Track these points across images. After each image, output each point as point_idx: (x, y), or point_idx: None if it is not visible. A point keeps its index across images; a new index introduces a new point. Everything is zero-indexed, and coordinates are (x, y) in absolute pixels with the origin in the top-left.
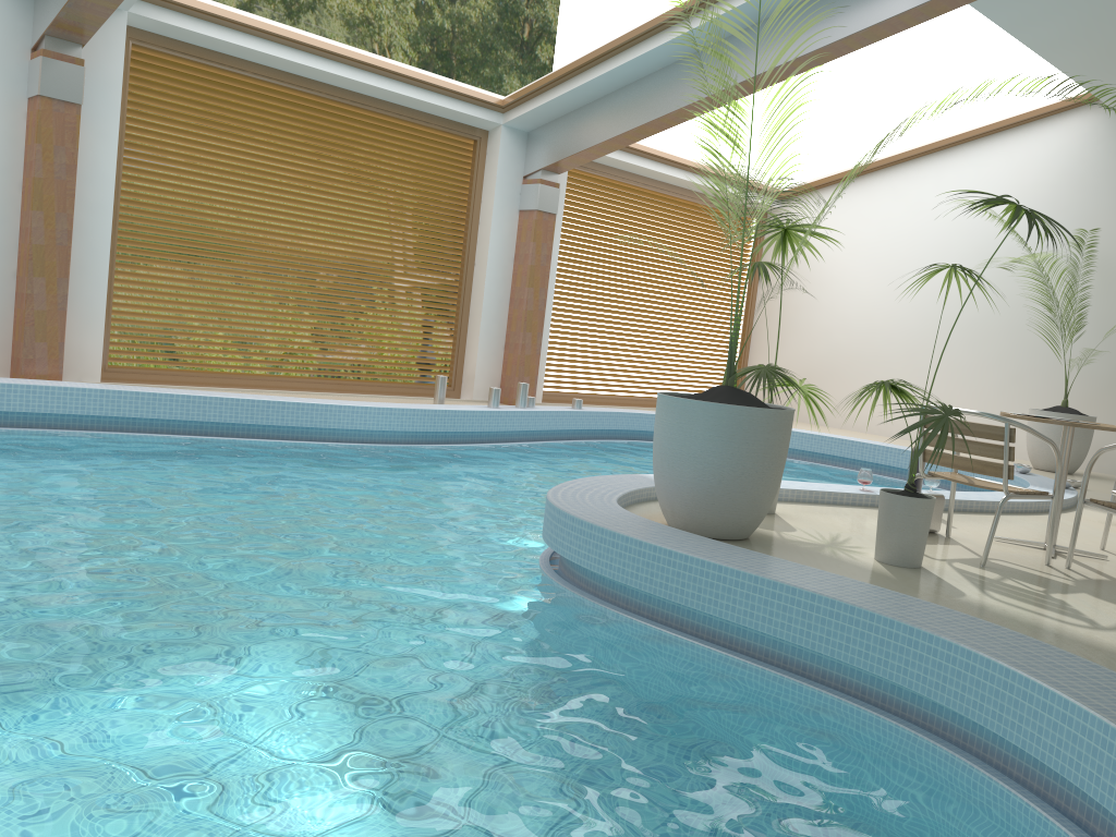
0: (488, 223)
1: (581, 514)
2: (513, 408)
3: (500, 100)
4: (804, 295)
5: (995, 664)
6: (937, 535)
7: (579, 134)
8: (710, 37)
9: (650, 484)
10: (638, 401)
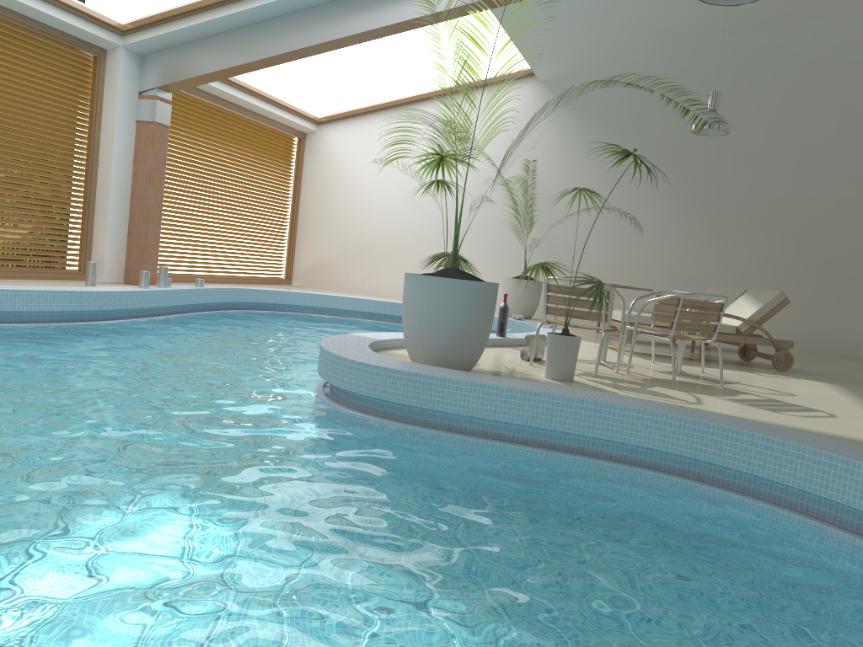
0: (112, 130)
1: (381, 364)
2: (158, 287)
3: (121, 25)
4: (338, 198)
5: (714, 425)
6: (545, 361)
7: (194, 62)
8: (314, 0)
9: (368, 340)
10: (223, 279)
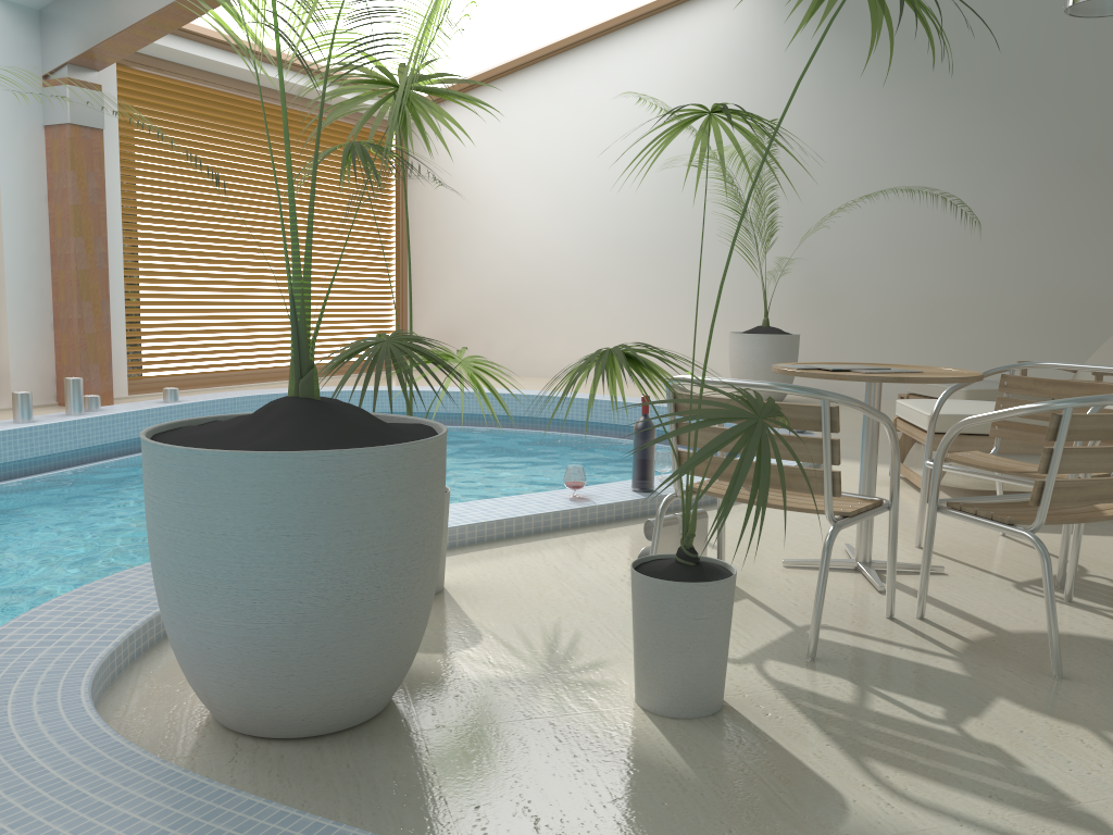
0: None
1: None
2: (62, 416)
3: None
4: (463, 223)
5: None
6: None
7: (113, 7)
8: None
9: None
10: (273, 374)
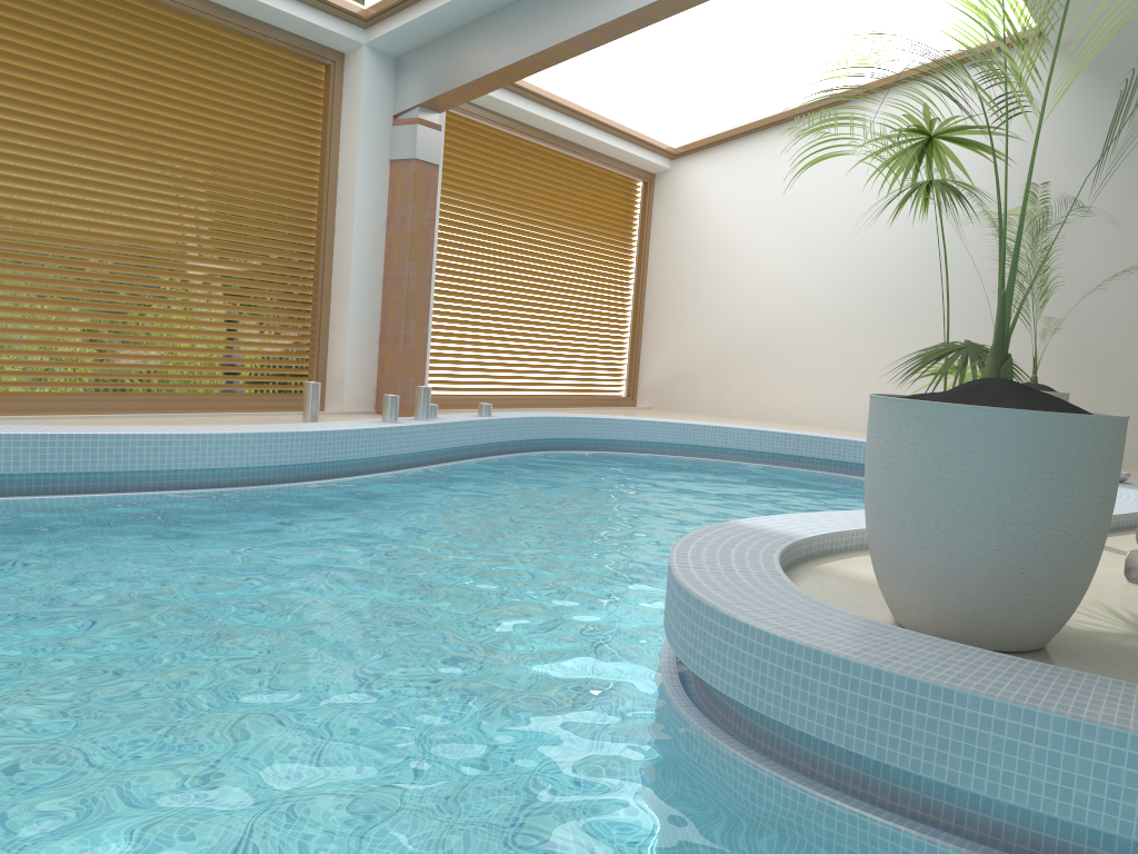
0: (352, 177)
1: (827, 644)
2: (414, 420)
3: (362, 10)
4: (705, 269)
5: None
6: None
7: (472, 57)
8: None
9: (776, 542)
10: (531, 401)
